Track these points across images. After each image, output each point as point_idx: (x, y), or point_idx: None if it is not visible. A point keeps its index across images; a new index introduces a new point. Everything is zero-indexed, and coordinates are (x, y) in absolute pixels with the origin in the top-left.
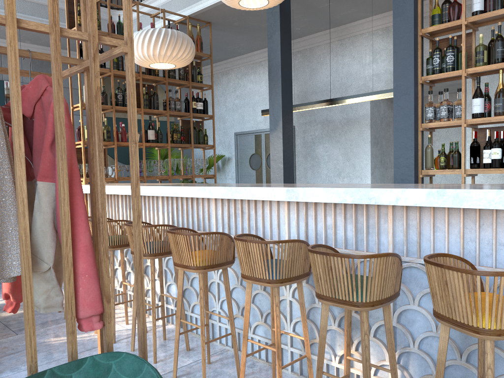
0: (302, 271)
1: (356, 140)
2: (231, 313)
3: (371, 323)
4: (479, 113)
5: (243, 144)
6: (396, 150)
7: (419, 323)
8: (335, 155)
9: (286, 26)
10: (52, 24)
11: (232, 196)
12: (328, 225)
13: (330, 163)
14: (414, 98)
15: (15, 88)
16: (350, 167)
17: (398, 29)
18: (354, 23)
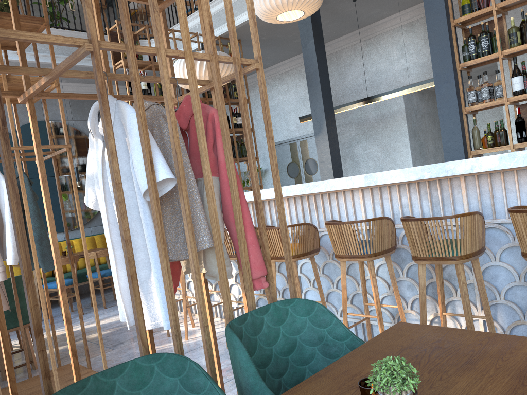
0: (390, 245)
1: (394, 134)
2: (322, 297)
3: (457, 285)
4: (520, 91)
5: (278, 155)
6: (444, 135)
7: (502, 276)
8: (374, 152)
9: (318, 33)
10: (212, 53)
11: (310, 191)
12: (404, 204)
13: (369, 161)
14: (455, 85)
15: (197, 104)
16: (390, 162)
17: (431, 22)
18: (378, 22)
